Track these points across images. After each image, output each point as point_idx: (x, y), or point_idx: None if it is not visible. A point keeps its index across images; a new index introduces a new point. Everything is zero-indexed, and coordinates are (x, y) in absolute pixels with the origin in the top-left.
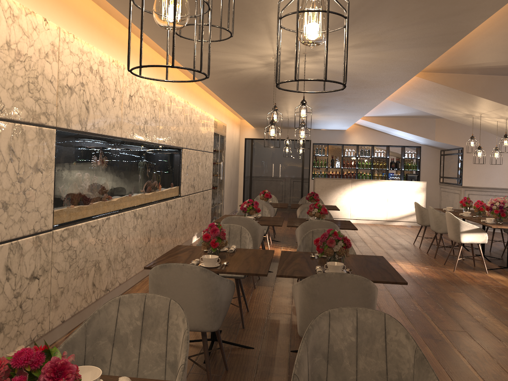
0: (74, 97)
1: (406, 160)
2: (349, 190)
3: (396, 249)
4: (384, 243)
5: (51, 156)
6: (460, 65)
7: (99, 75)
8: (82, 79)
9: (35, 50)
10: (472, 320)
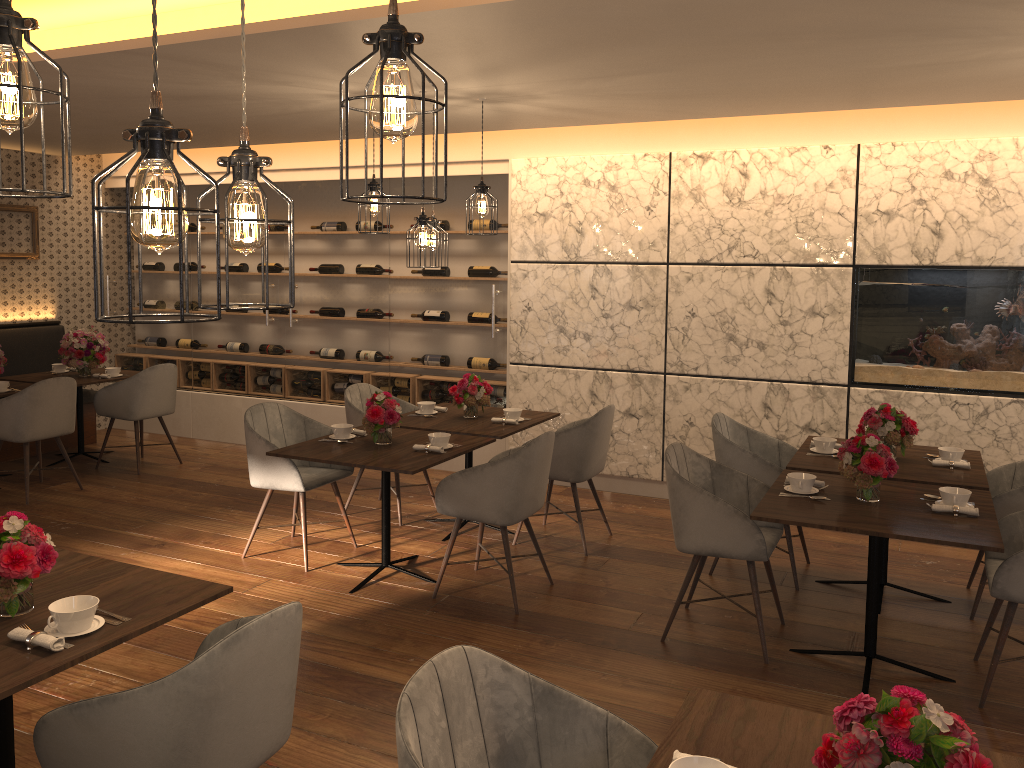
0: (897, 222)
1: None
2: None
3: None
4: None
5: (843, 299)
6: None
7: (976, 177)
8: (918, 195)
9: (808, 186)
10: None
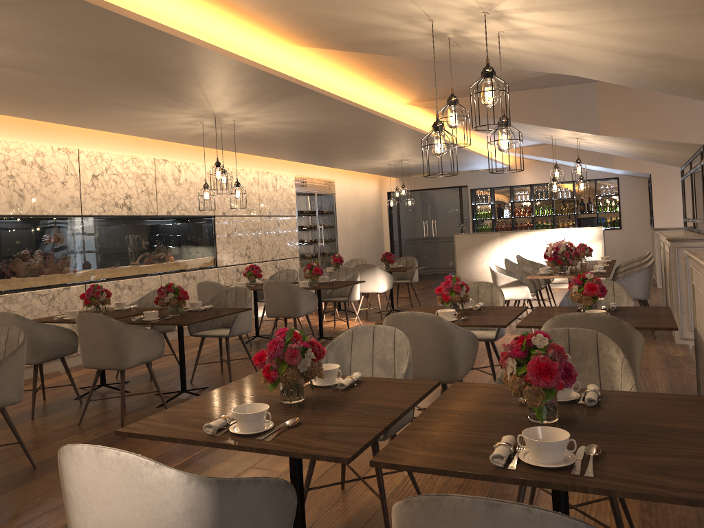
0: (0, 188)
1: (601, 199)
2: (499, 246)
3: None
4: None
5: None
6: (447, 89)
7: (37, 164)
8: (10, 172)
9: None
10: None
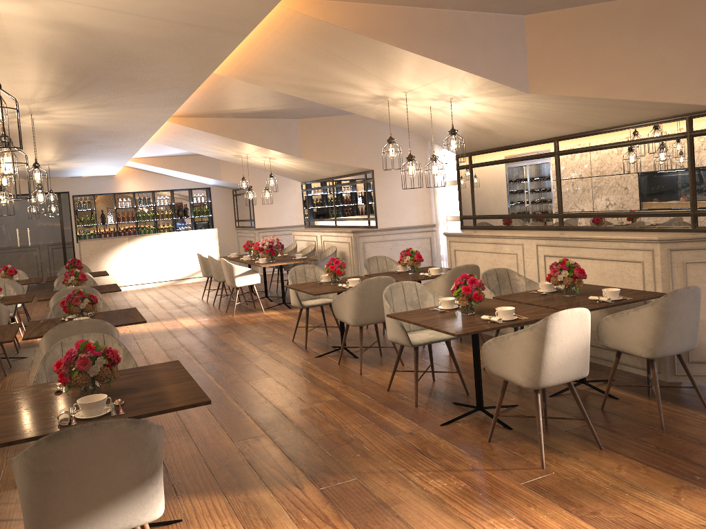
0: None
1: (195, 206)
2: (127, 250)
3: (181, 308)
4: (169, 304)
5: None
6: (209, 111)
7: None
8: None
9: None
10: (232, 351)
